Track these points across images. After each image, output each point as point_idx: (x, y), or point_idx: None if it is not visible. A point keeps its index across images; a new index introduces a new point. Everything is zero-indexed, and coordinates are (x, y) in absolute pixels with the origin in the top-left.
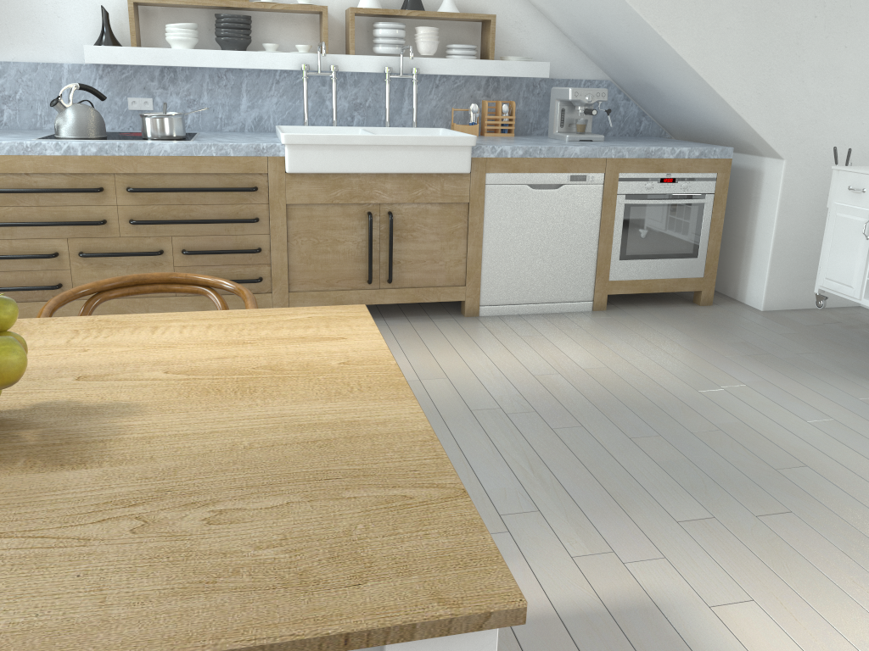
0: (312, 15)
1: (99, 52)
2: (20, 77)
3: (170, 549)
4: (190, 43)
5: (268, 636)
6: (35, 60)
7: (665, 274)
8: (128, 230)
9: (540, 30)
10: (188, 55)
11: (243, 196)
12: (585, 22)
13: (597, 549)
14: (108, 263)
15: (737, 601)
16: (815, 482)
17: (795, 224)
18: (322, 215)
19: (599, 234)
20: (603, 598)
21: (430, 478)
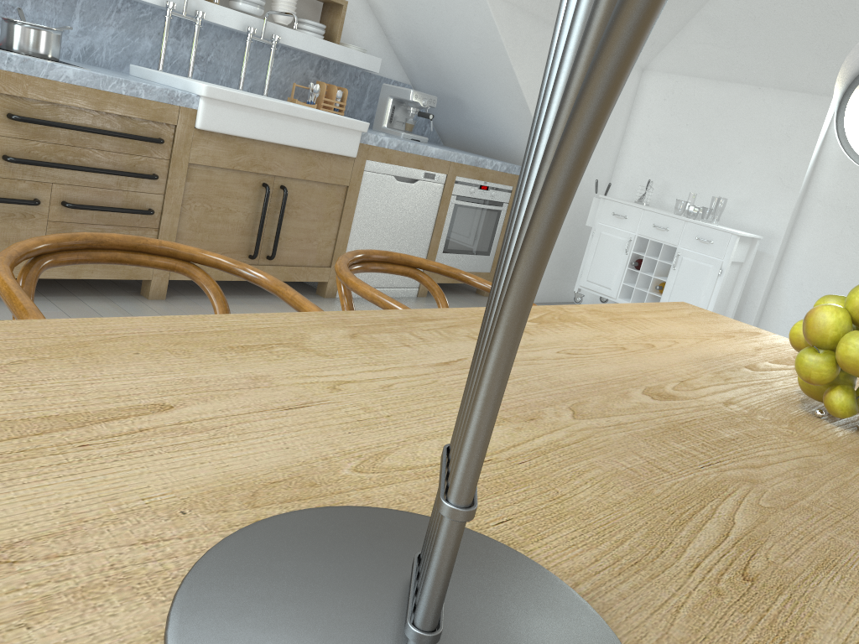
0: None
1: None
2: None
3: None
4: None
5: None
6: None
7: (468, 267)
8: None
9: (367, 24)
10: None
11: (144, 146)
12: (426, 32)
13: None
14: None
15: None
16: None
17: None
18: (220, 181)
19: (434, 228)
20: None
21: None
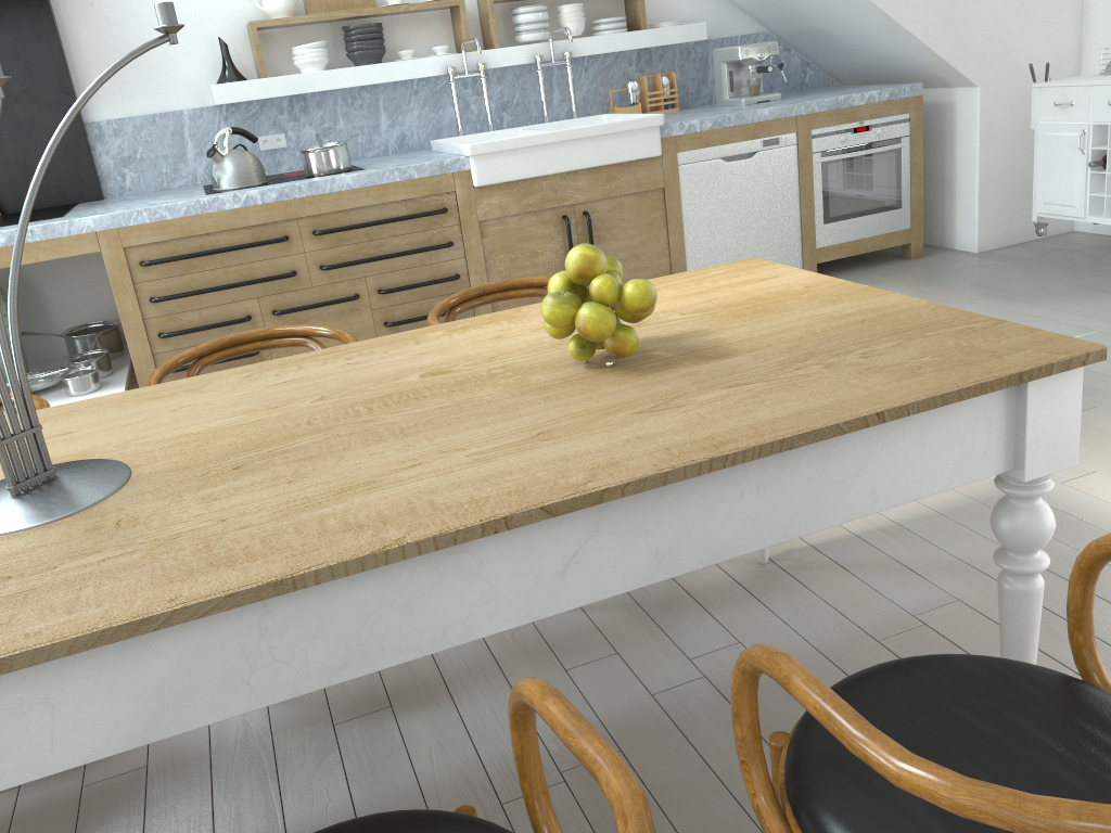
0: (442, 11)
1: (228, 91)
2: (138, 133)
3: (863, 369)
4: (323, 64)
5: (981, 379)
6: (150, 112)
7: (872, 231)
8: (319, 277)
9: None
10: (324, 78)
11: (432, 220)
12: None
13: None
14: (303, 317)
15: (1083, 474)
16: (1105, 382)
17: (998, 154)
18: (517, 227)
19: (800, 199)
20: (969, 494)
21: (970, 319)
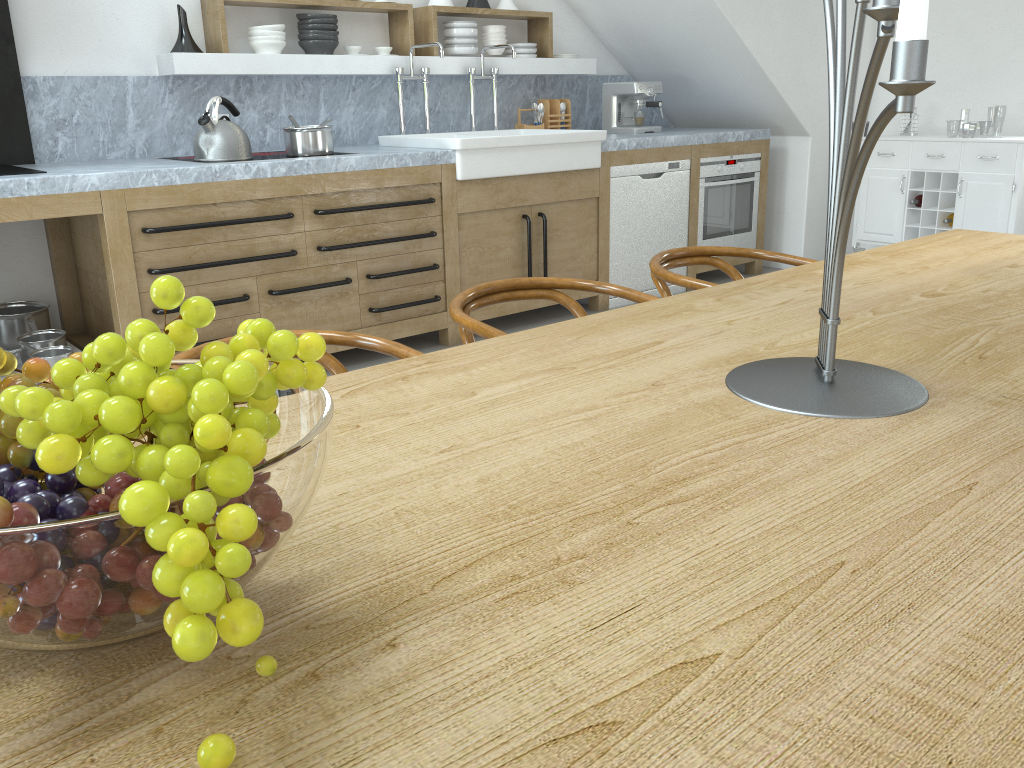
0: (381, 14)
1: (190, 61)
2: (77, 95)
3: None
4: (281, 48)
5: None
6: (91, 73)
7: None
8: (316, 259)
9: (573, 27)
10: (284, 61)
11: (419, 209)
12: (635, 19)
13: None
14: (296, 299)
15: None
16: None
17: (818, 192)
18: (486, 223)
19: (688, 217)
20: None
21: None
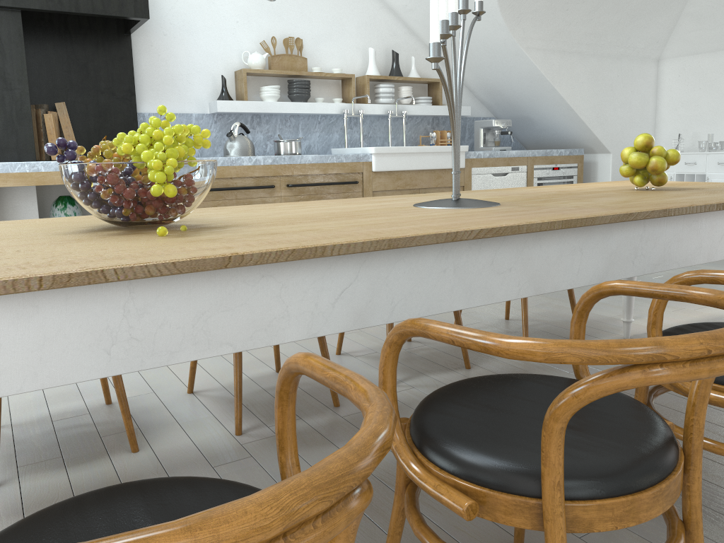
0: (337, 80)
1: (226, 105)
2: None
3: None
4: (277, 98)
5: None
6: (173, 112)
7: None
8: None
9: None
10: (278, 105)
11: (349, 187)
12: (494, 82)
13: (678, 308)
14: None
15: None
16: None
17: None
18: None
19: None
20: (703, 317)
21: None
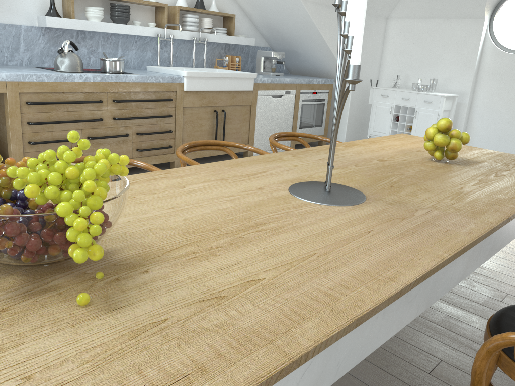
0: (152, 7)
1: (55, 21)
2: None
3: None
4: (101, 18)
5: None
6: (3, 22)
7: (312, 134)
8: (112, 123)
9: (245, 22)
10: (102, 25)
11: (164, 103)
12: (274, 21)
13: None
14: (101, 142)
15: None
16: None
17: (354, 110)
18: (196, 112)
19: (293, 117)
20: None
21: None
